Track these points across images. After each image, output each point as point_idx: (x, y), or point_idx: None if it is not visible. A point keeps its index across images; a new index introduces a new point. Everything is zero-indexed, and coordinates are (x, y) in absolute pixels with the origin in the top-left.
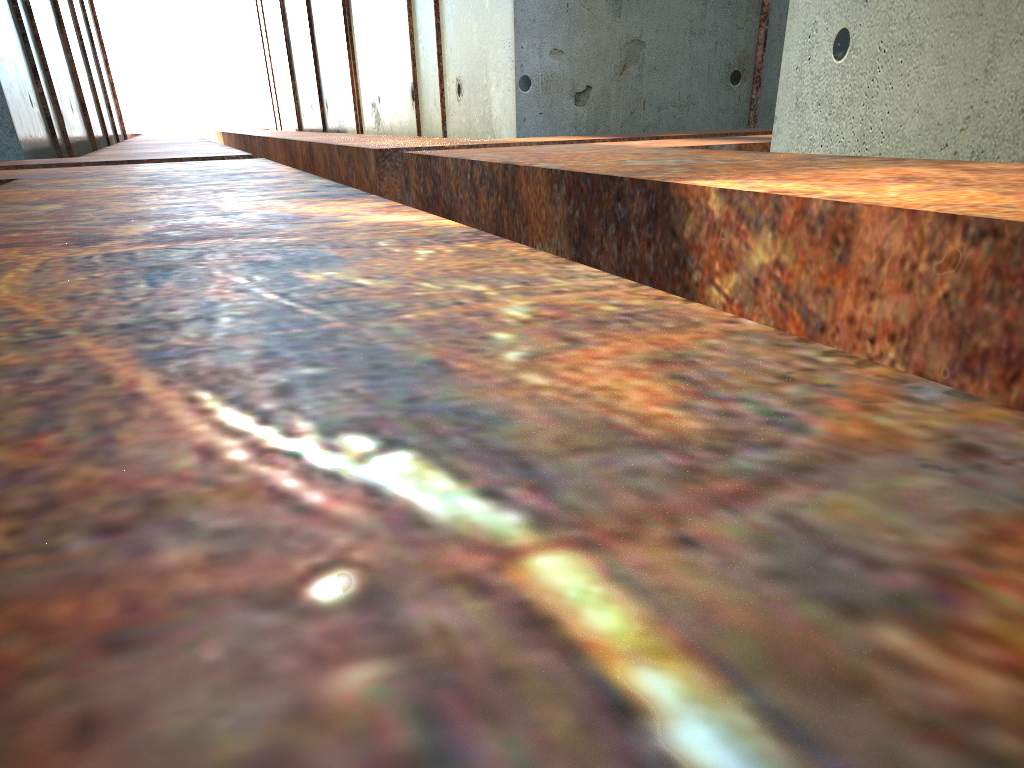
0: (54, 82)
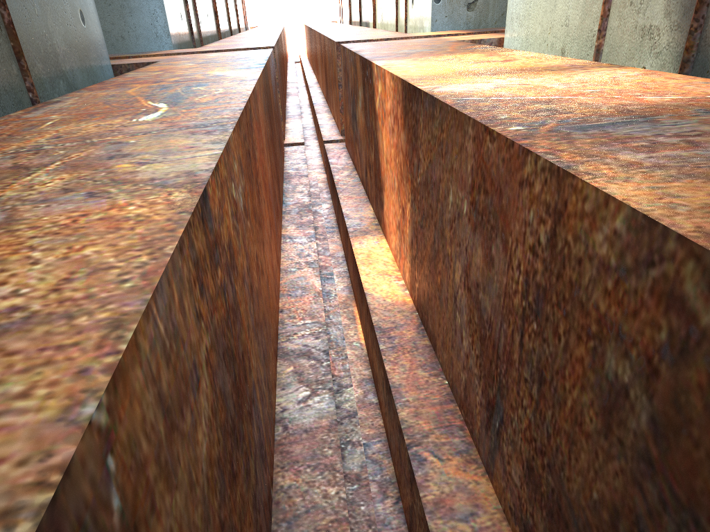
0: (198, 2)
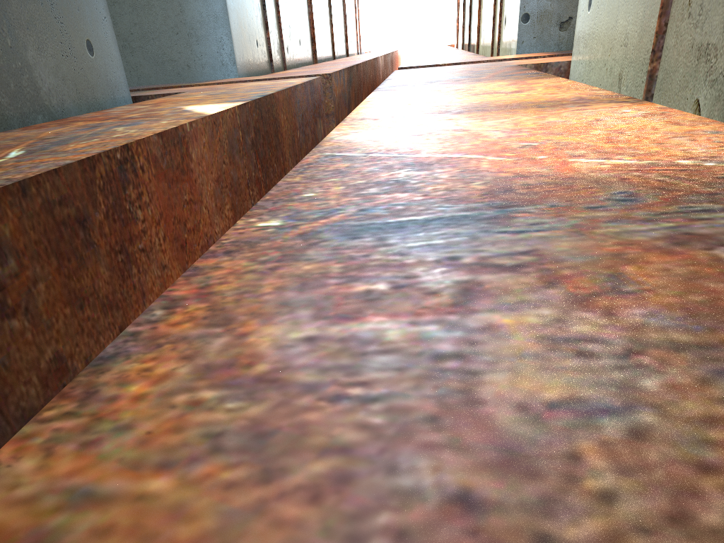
0: (286, 29)
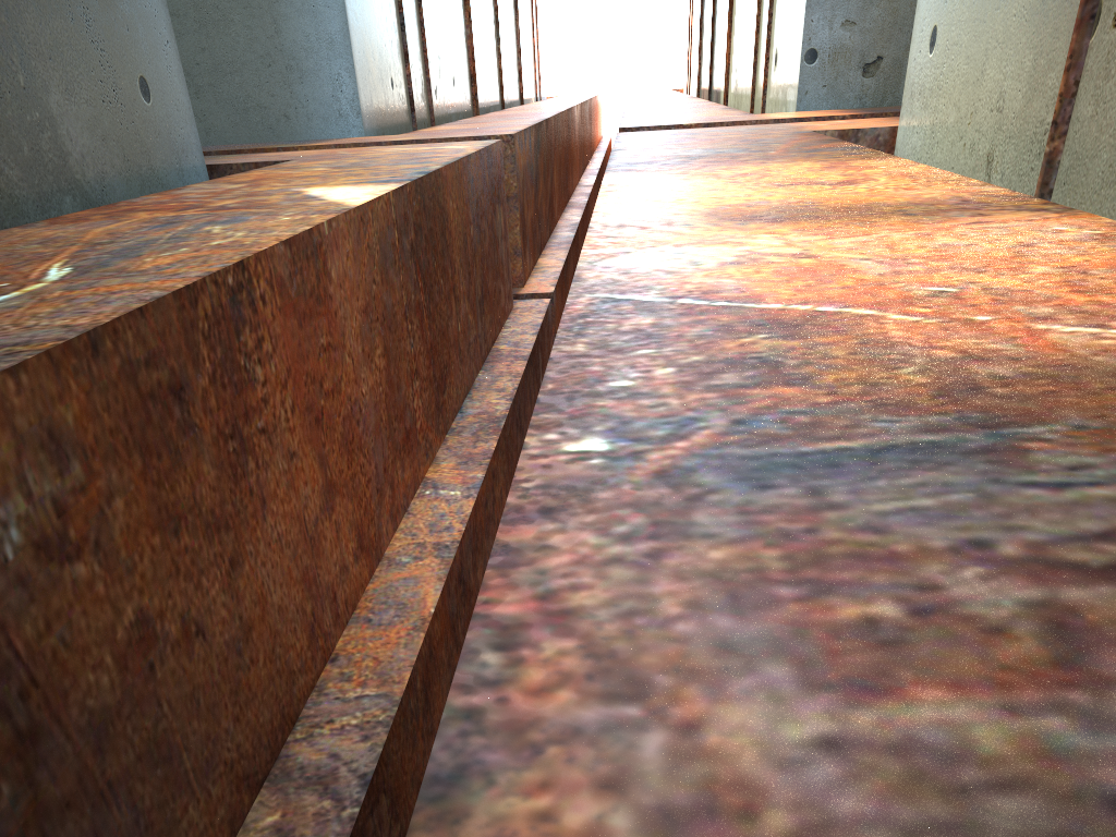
0: (434, 61)
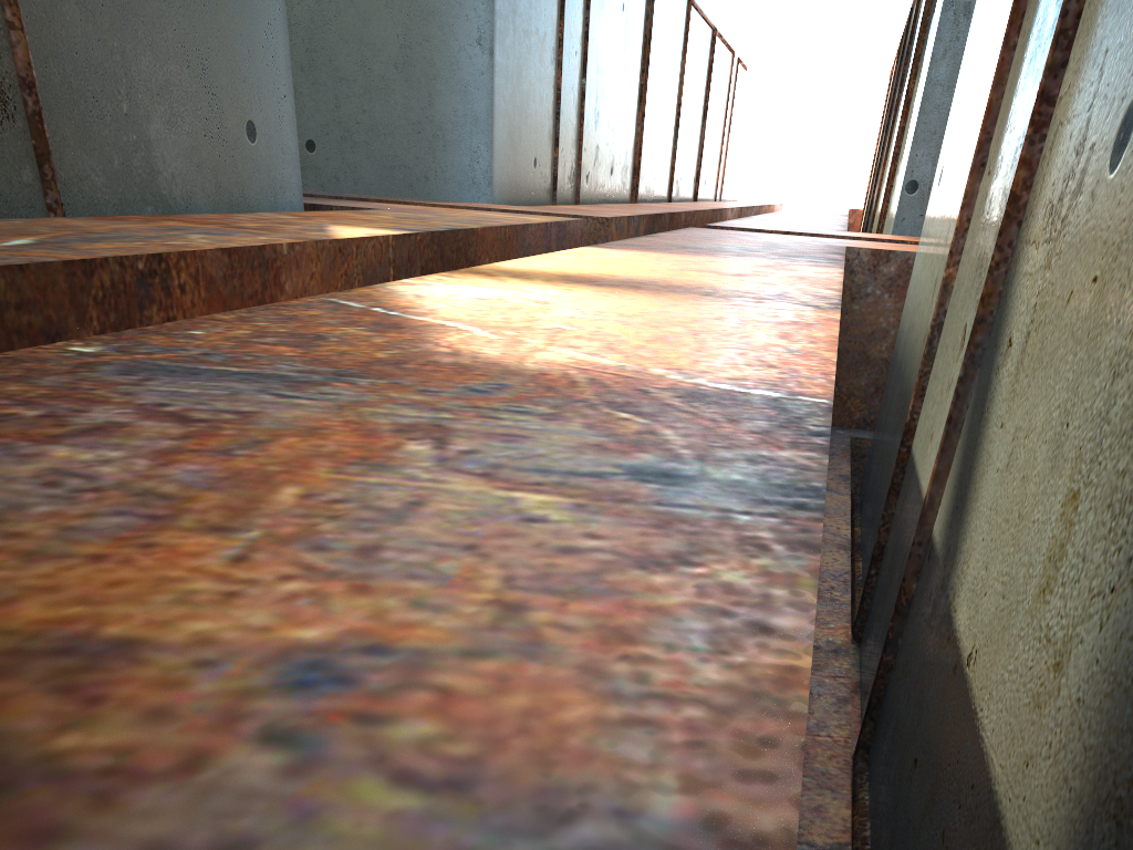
0: (591, 149)
